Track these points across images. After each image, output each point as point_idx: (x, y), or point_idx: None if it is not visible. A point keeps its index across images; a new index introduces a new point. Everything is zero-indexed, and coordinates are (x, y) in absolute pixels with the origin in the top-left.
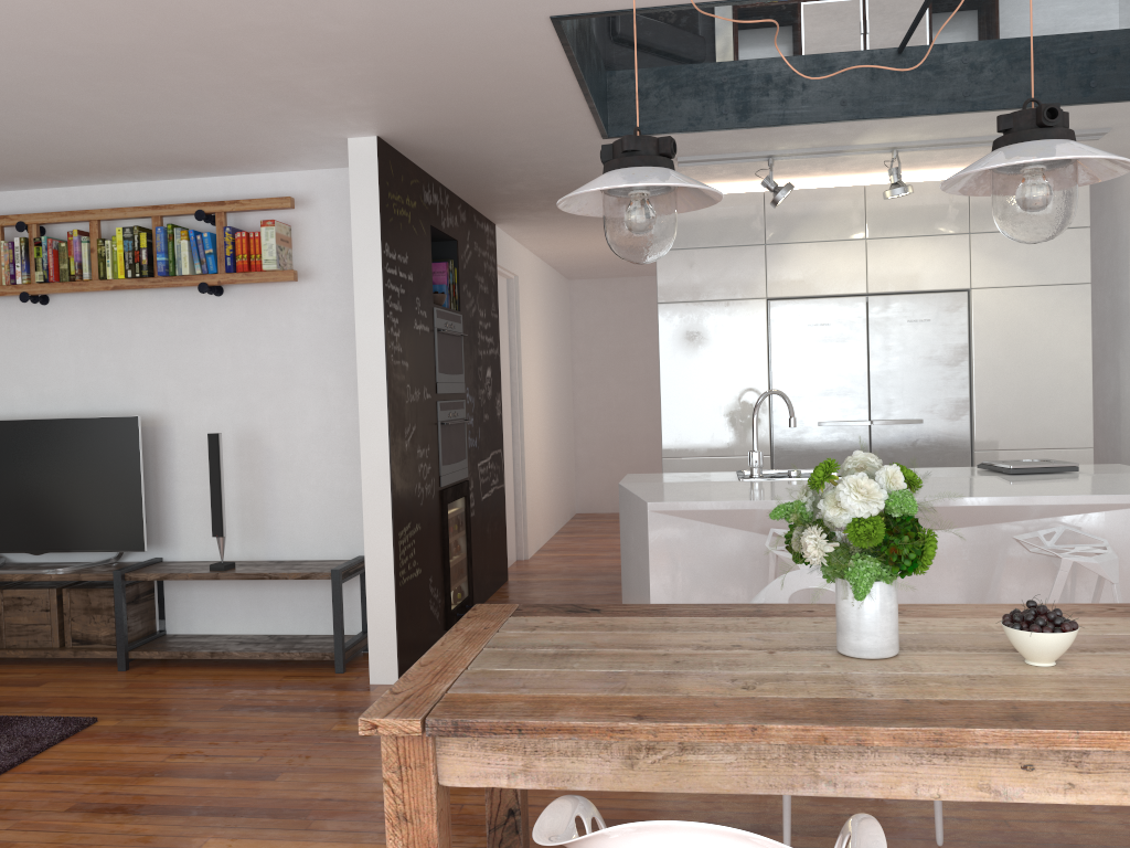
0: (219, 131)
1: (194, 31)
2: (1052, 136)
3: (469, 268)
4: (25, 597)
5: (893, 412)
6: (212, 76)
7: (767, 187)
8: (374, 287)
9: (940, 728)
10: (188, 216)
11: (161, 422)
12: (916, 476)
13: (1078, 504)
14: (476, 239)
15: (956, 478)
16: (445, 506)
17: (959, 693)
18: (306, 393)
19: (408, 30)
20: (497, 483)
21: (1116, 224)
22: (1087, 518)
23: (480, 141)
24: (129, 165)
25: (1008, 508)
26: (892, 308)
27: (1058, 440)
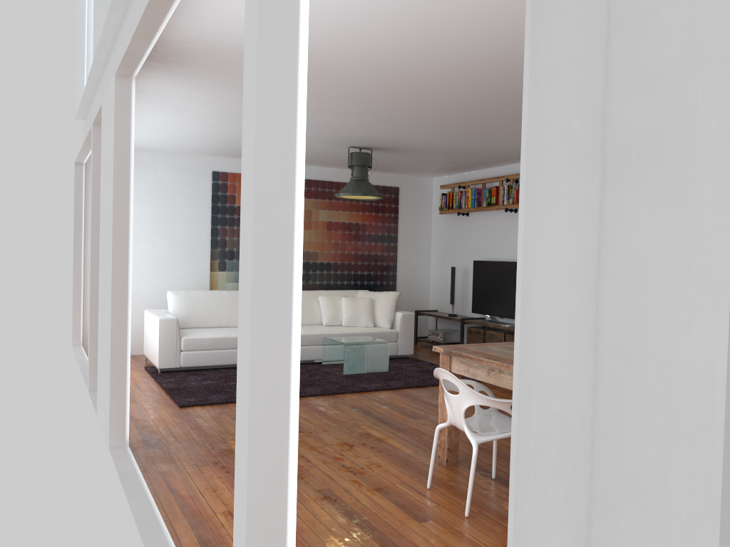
0: None
1: (499, 115)
2: None
3: None
4: (494, 334)
5: None
6: None
7: None
8: None
9: None
10: None
11: None
12: None
13: None
14: None
15: None
16: None
17: None
18: None
19: None
20: None
21: None
22: None
23: None
24: None
25: None
26: None
27: None
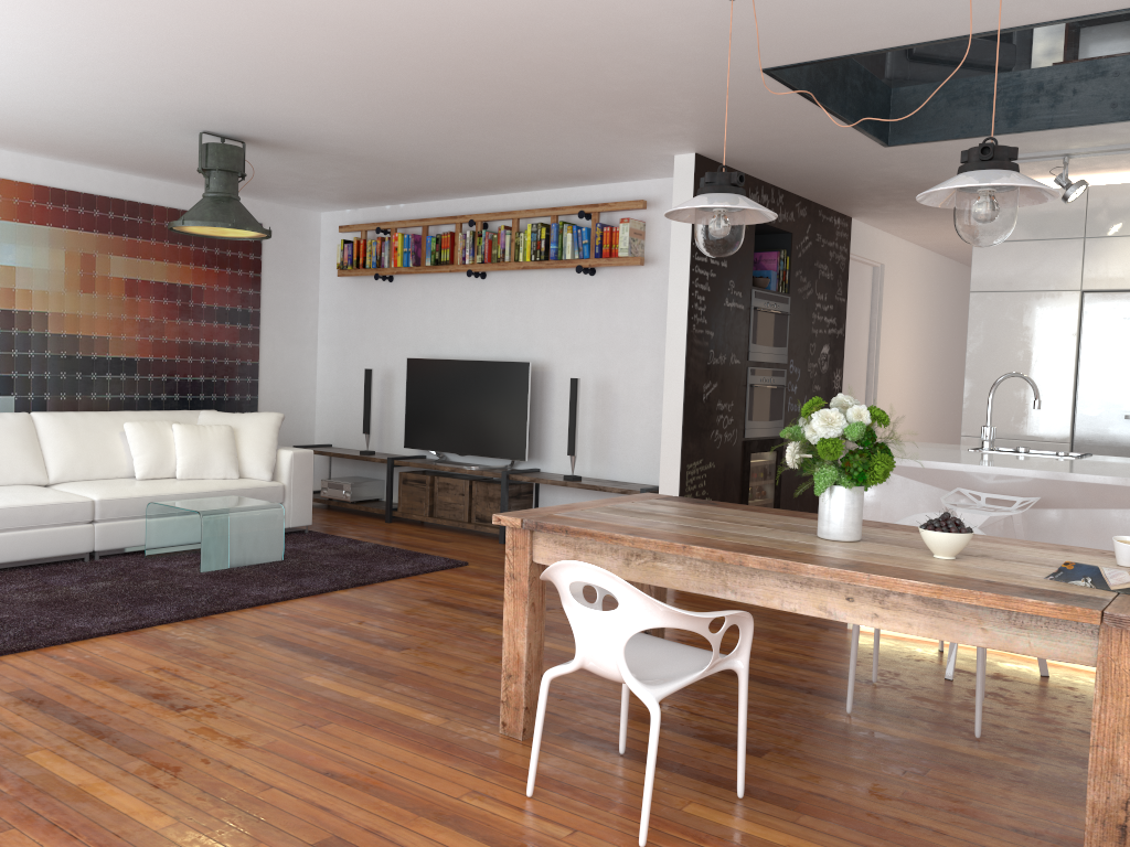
0: (581, 155)
1: (530, 97)
2: (985, 167)
3: (806, 257)
4: (451, 484)
5: None
6: (556, 121)
7: (1059, 184)
8: (683, 271)
9: (787, 561)
10: (576, 215)
11: (547, 368)
12: (883, 415)
13: None
14: (819, 231)
15: None
16: (747, 454)
17: (842, 556)
18: (644, 353)
19: (665, 85)
20: None
21: None
22: None
23: (780, 153)
24: (535, 178)
25: None
26: None
27: None
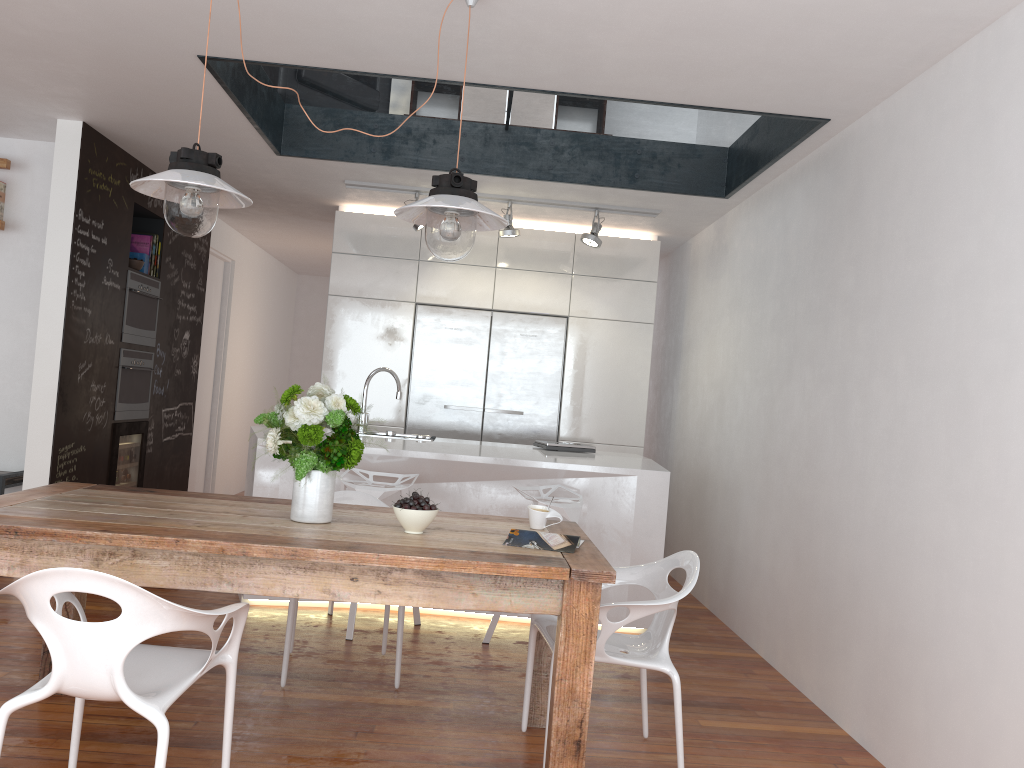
0: None
1: None
2: (456, 193)
3: (176, 245)
4: None
5: (502, 404)
6: None
7: None
8: (64, 243)
9: (296, 547)
10: None
11: None
12: (357, 404)
13: (572, 470)
14: None
15: (505, 448)
16: (116, 437)
17: (336, 538)
18: None
19: (86, 44)
20: (183, 430)
21: (682, 284)
22: (578, 481)
23: (175, 140)
24: None
25: (524, 468)
26: (510, 323)
27: (620, 438)
